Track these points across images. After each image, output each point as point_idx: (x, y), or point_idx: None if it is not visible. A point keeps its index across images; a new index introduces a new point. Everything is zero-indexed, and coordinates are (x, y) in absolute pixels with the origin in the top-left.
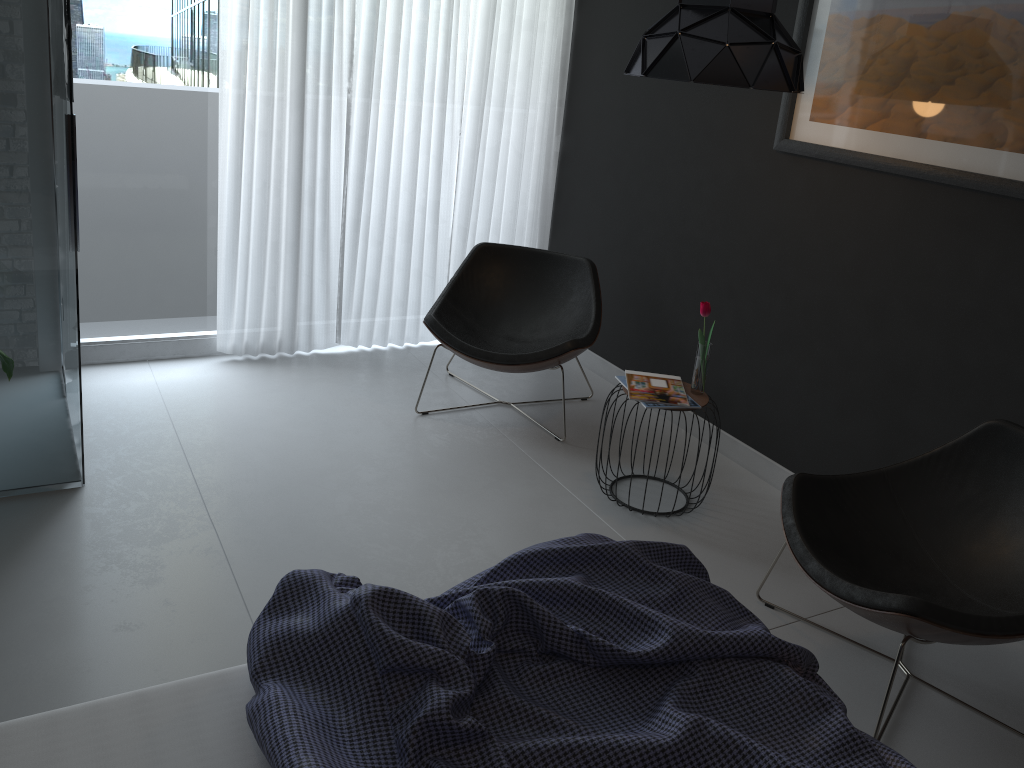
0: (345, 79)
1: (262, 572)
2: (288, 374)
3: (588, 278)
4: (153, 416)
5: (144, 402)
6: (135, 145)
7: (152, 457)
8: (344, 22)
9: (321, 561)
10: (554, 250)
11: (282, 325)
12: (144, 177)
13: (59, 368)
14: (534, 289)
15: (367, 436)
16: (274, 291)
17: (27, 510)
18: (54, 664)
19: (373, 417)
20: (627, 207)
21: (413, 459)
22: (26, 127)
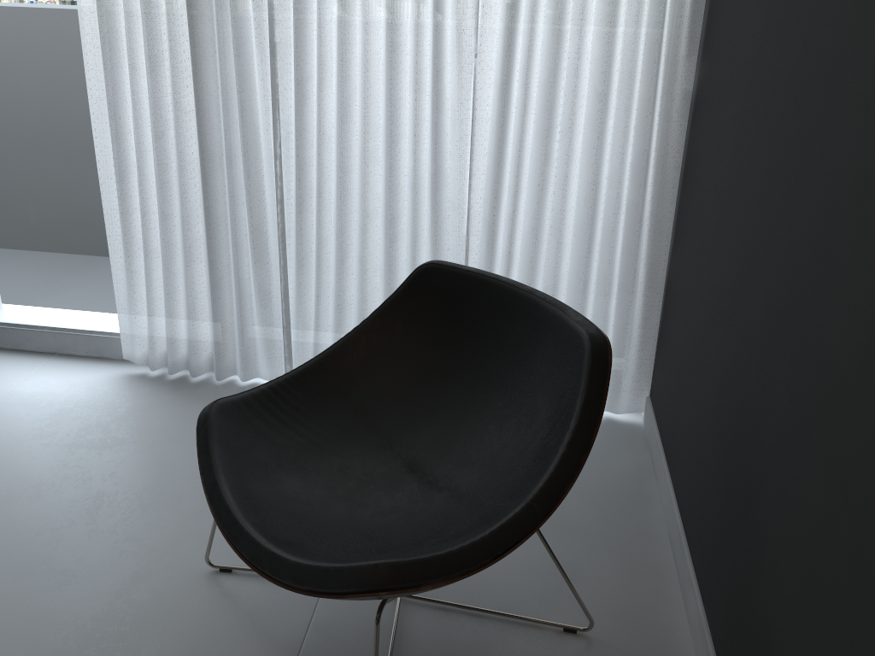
0: None
1: None
2: (166, 417)
3: (580, 381)
4: None
5: None
6: (14, 74)
7: None
8: None
9: None
10: (671, 278)
11: (212, 337)
12: (30, 117)
13: None
14: (504, 371)
15: (64, 600)
16: (186, 289)
17: None
18: None
19: (140, 551)
20: (743, 221)
21: None
22: None
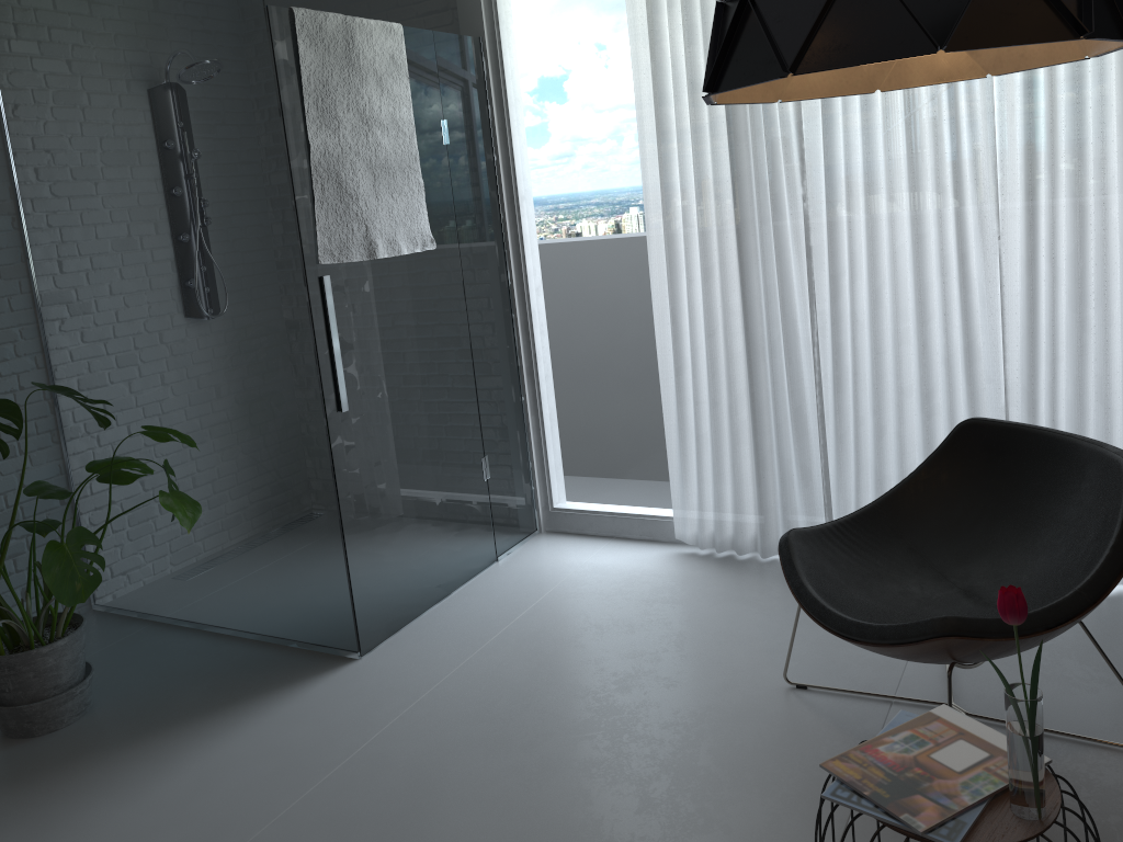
0: (798, 183)
1: (306, 821)
2: (722, 584)
3: (1120, 499)
4: (520, 601)
5: (538, 584)
6: (589, 295)
7: (447, 647)
8: (790, 108)
9: (363, 839)
10: None
11: (755, 516)
12: (600, 329)
13: (328, 529)
14: (1051, 509)
15: (674, 695)
16: (733, 470)
17: (296, 667)
18: (76, 823)
19: (725, 670)
20: None
21: (674, 750)
22: (278, 292)
